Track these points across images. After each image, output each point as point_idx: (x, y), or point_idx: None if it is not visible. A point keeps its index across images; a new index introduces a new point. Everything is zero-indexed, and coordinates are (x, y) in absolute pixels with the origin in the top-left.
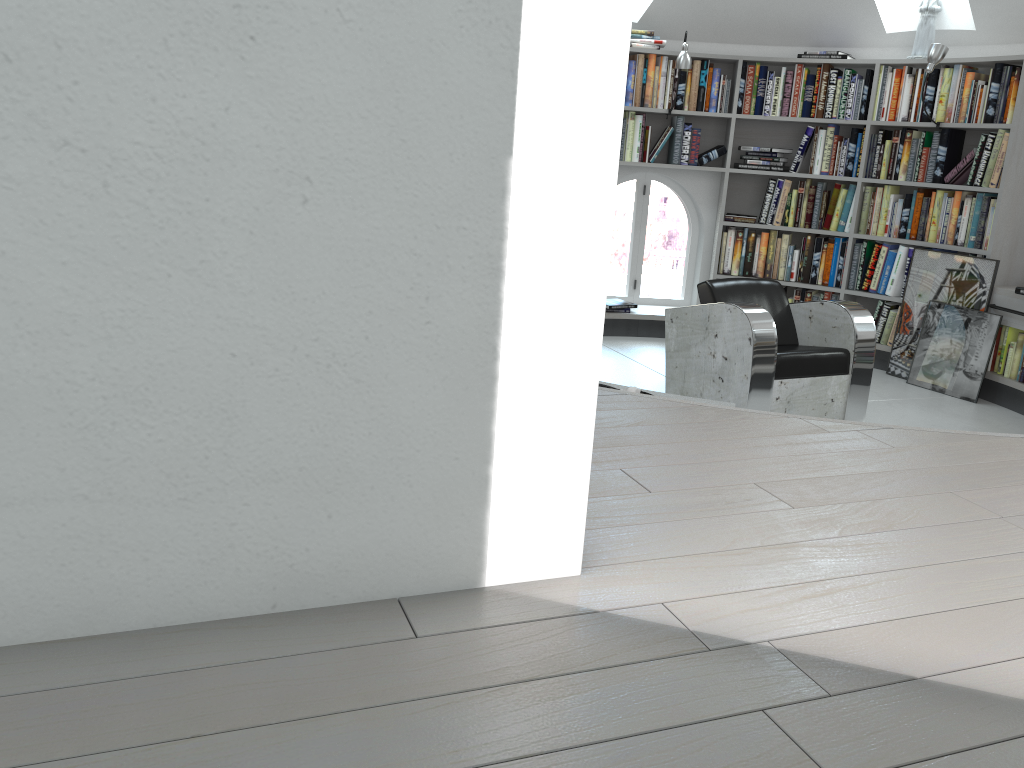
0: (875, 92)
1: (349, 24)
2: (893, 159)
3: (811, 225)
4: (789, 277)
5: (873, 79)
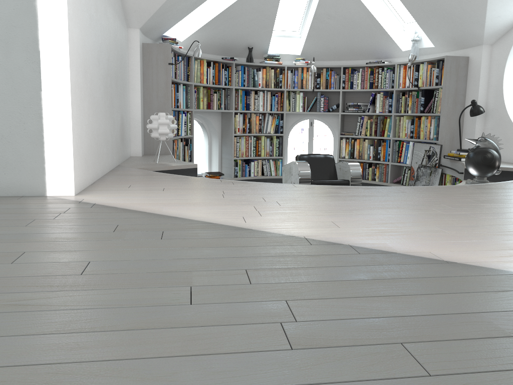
0: (396, 76)
1: (0, 65)
2: (405, 104)
3: (376, 135)
4: (369, 158)
5: (395, 71)
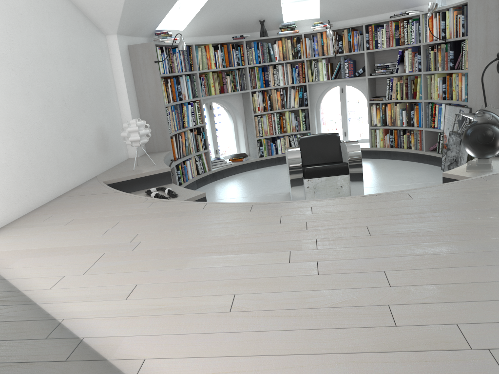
0: (421, 28)
1: None
2: (435, 60)
3: (408, 98)
4: (402, 124)
5: (420, 22)
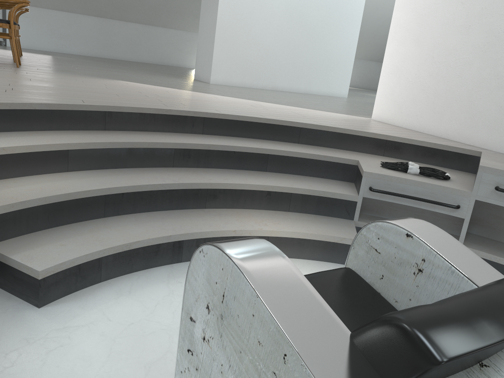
0: None
1: None
2: None
3: None
4: None
5: None
